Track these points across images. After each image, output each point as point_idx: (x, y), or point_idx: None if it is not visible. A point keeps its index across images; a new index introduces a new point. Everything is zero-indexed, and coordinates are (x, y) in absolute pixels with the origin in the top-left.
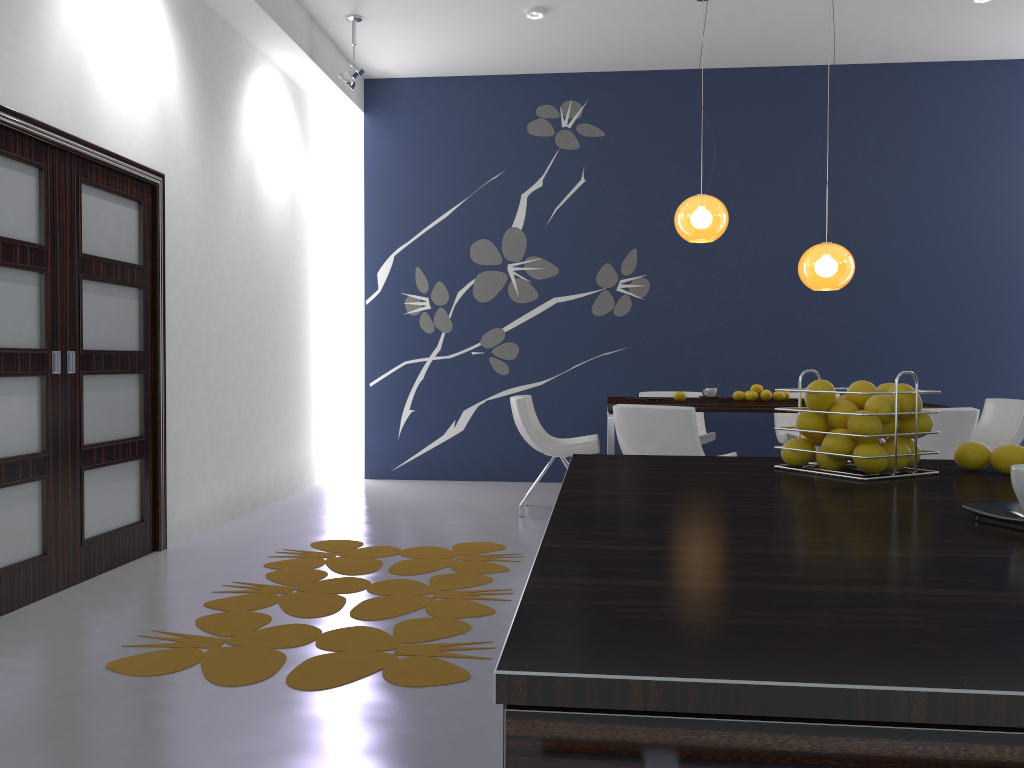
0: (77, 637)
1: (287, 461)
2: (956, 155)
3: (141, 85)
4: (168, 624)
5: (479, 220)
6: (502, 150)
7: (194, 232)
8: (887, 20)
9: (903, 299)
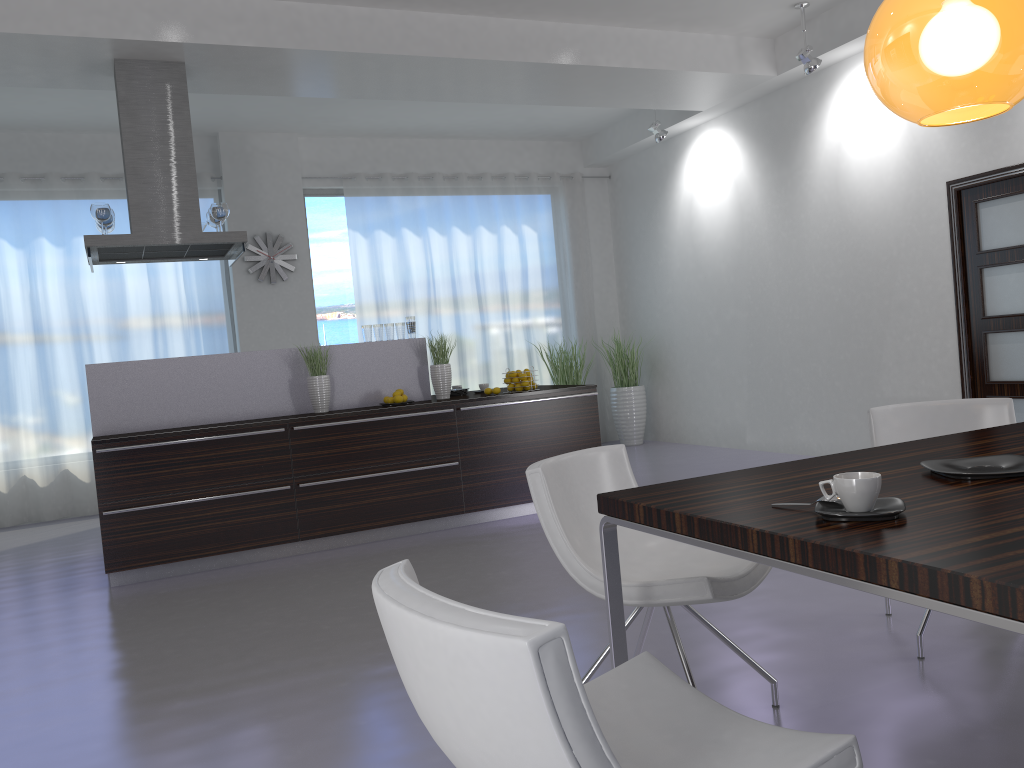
0: None
1: None
2: None
3: None
4: None
5: None
6: None
7: None
8: None
9: None
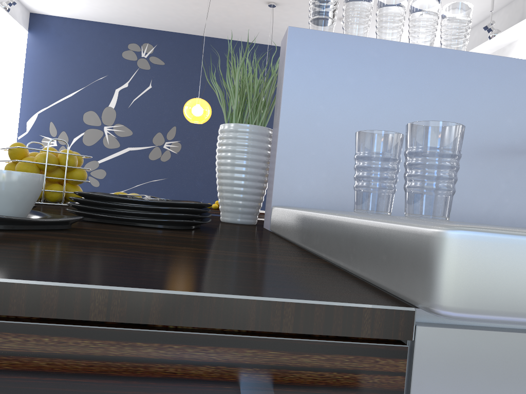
0: None
1: None
2: None
3: None
4: None
5: (90, 100)
6: (107, 64)
7: None
8: (304, 26)
9: None
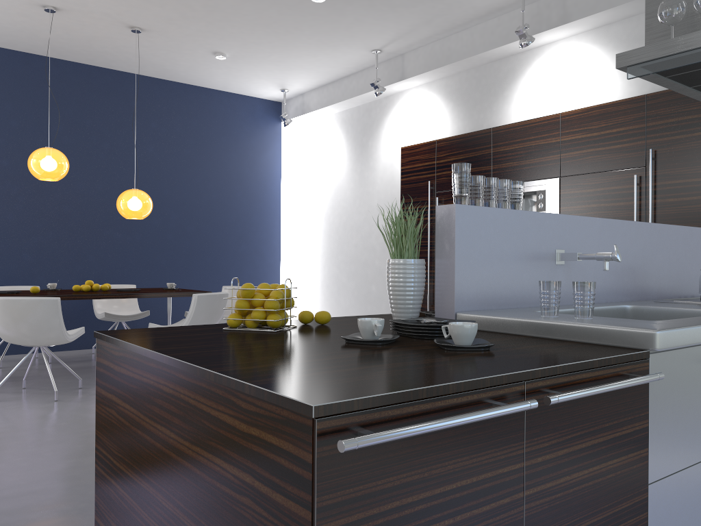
0: None
1: None
2: (200, 142)
3: None
4: None
5: None
6: None
7: None
8: (167, 55)
9: (171, 225)
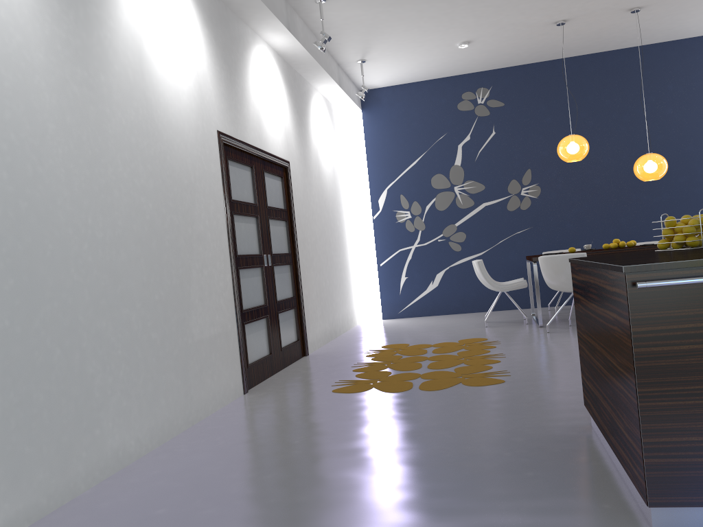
0: (306, 385)
1: (345, 311)
2: None
3: (277, 118)
4: (343, 378)
5: (434, 163)
6: (444, 121)
7: (301, 189)
8: (671, 19)
9: (699, 180)
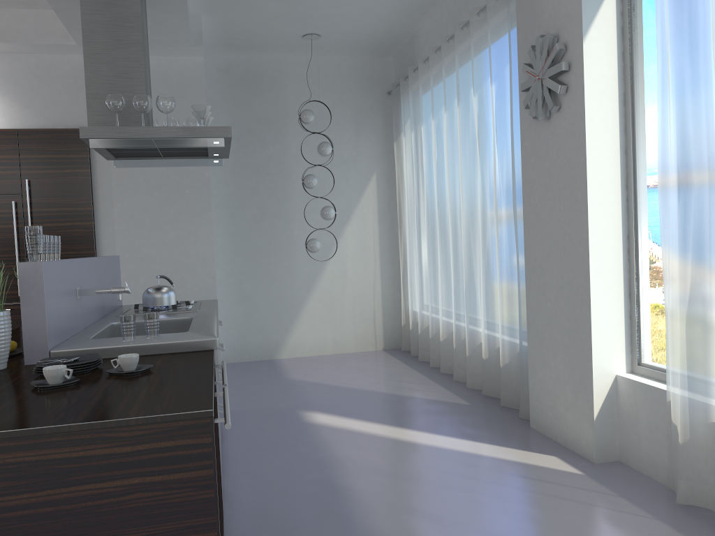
0: None
1: None
2: None
3: None
4: None
5: None
6: None
7: None
8: None
9: None
